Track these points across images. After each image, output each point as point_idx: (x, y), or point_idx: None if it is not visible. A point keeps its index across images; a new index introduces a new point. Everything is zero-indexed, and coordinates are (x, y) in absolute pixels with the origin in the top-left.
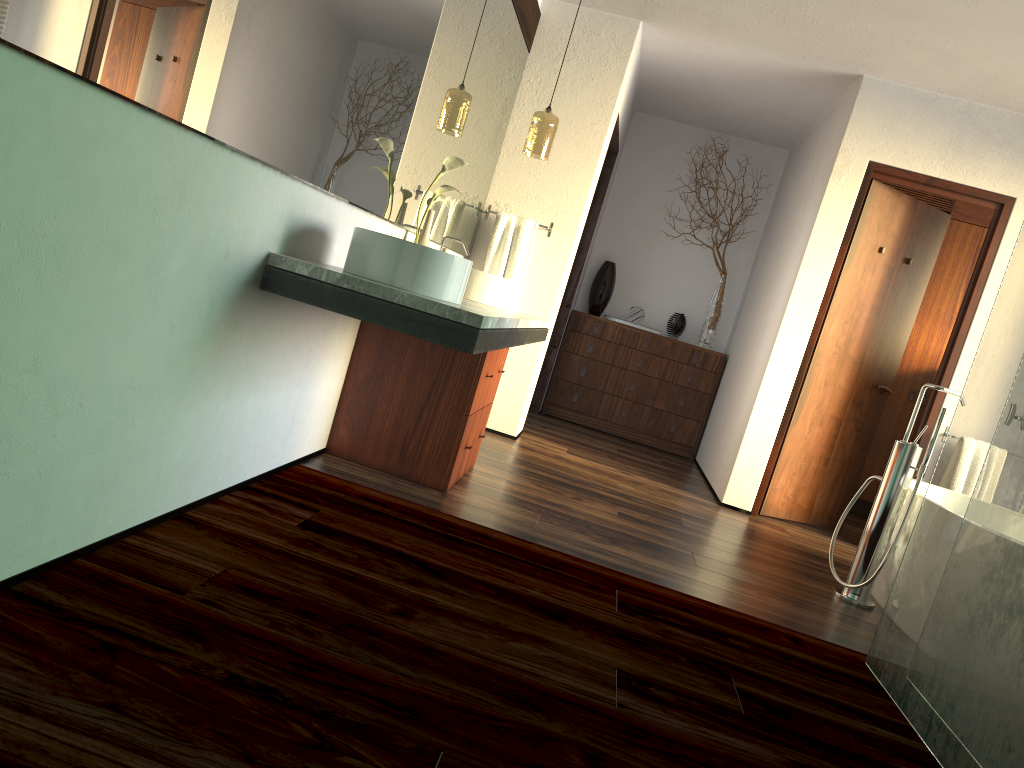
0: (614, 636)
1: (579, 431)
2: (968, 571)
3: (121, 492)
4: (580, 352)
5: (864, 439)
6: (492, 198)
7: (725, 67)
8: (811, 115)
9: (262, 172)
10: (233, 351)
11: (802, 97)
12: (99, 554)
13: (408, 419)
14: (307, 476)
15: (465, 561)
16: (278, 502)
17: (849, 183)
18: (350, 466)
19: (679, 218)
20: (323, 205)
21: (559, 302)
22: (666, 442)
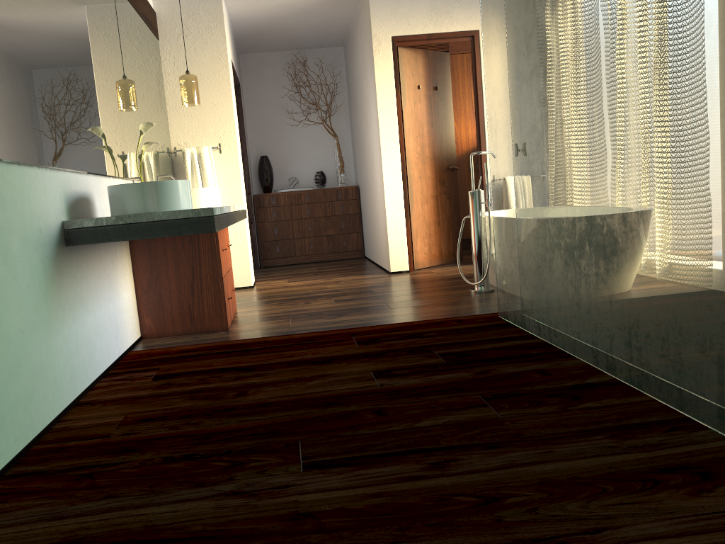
0: (362, 358)
1: (289, 268)
2: (526, 240)
3: (40, 398)
4: (269, 219)
5: (454, 202)
6: (174, 142)
7: (285, 8)
8: (347, 20)
9: (39, 172)
10: (66, 290)
11: (338, 11)
12: (44, 439)
13: (186, 296)
14: (140, 355)
15: (261, 357)
16: (132, 374)
17: (385, 54)
18: (162, 340)
19: (295, 112)
20: (80, 181)
21: (244, 192)
22: (344, 253)
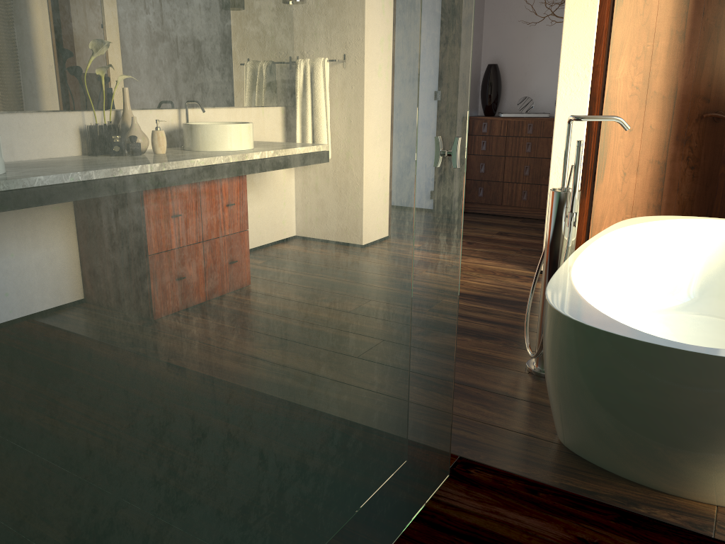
0: None
1: (477, 222)
2: None
3: None
4: (476, 152)
5: (705, 175)
6: None
7: None
8: None
9: None
10: None
11: None
12: None
13: None
14: None
15: None
16: None
17: None
18: None
19: (551, 2)
20: None
21: None
22: None
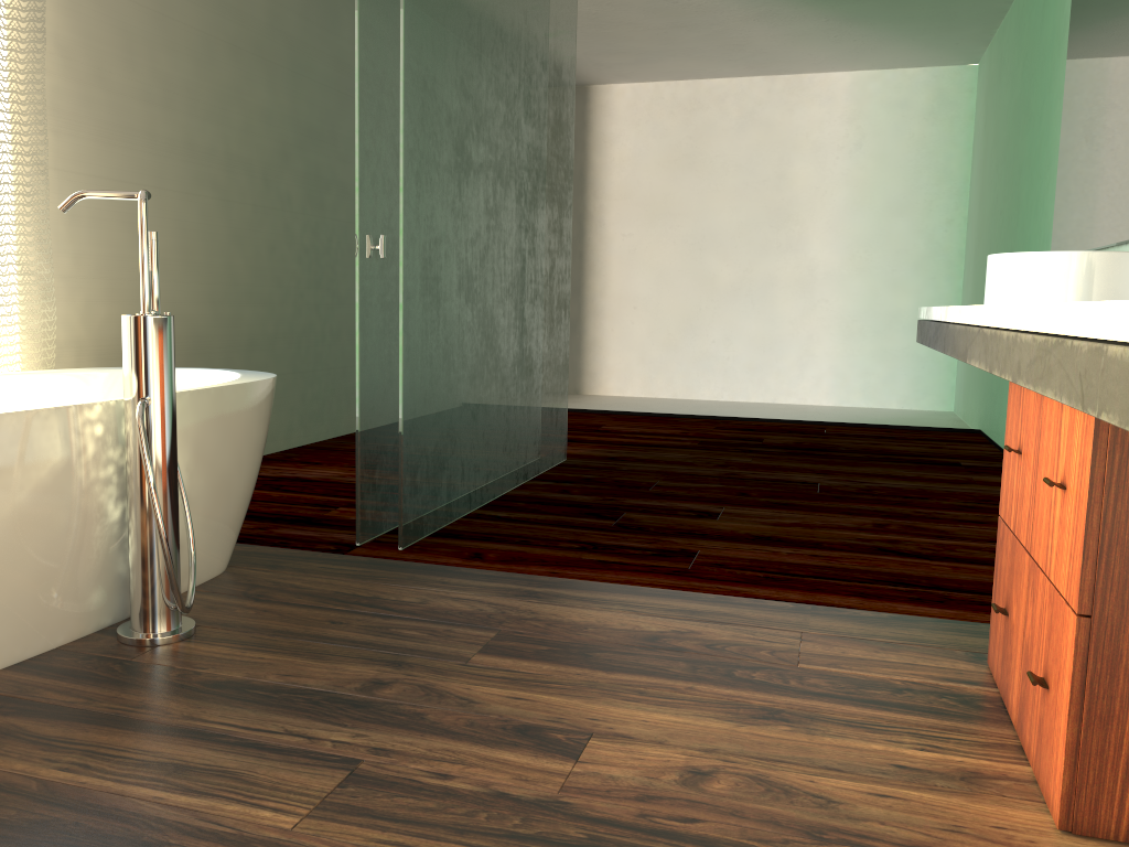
0: (710, 534)
1: None
2: (461, 385)
3: None
4: None
5: None
6: None
7: None
8: None
9: None
10: None
11: None
12: None
13: None
14: None
15: (866, 564)
16: None
17: None
18: None
19: None
20: None
21: None
22: None
